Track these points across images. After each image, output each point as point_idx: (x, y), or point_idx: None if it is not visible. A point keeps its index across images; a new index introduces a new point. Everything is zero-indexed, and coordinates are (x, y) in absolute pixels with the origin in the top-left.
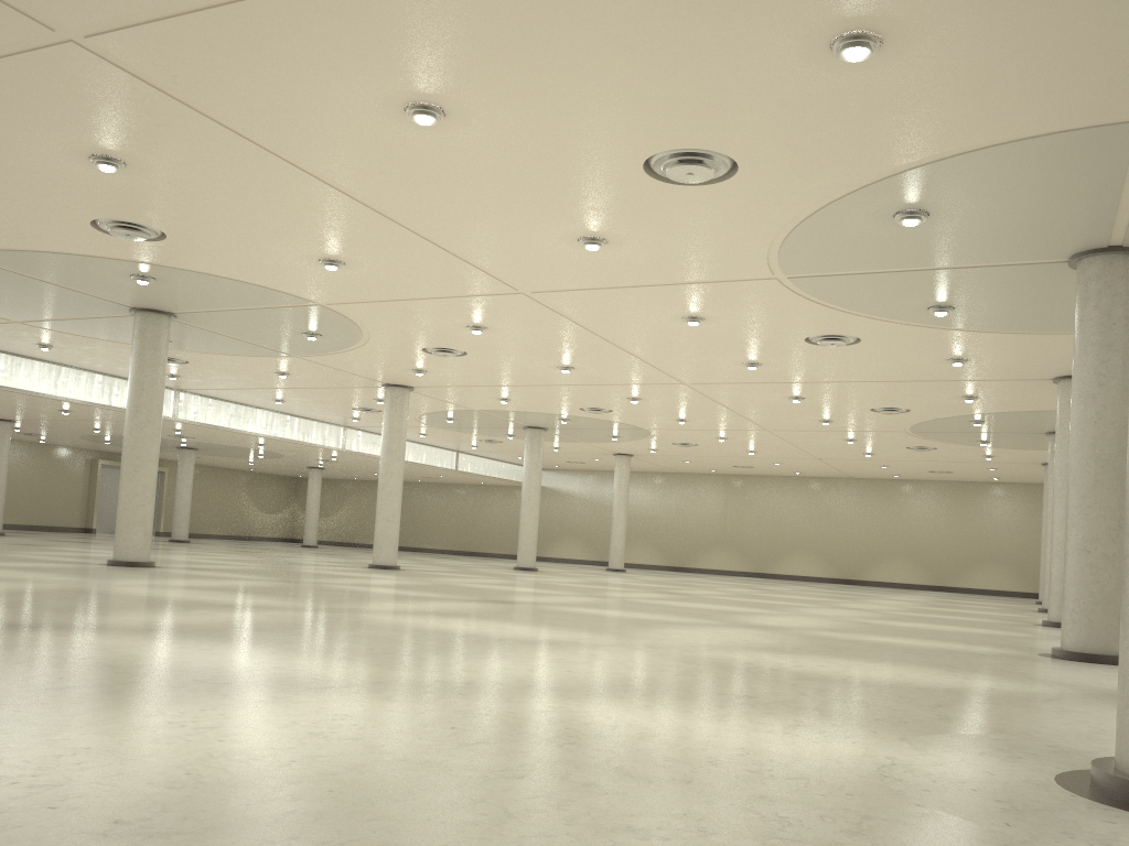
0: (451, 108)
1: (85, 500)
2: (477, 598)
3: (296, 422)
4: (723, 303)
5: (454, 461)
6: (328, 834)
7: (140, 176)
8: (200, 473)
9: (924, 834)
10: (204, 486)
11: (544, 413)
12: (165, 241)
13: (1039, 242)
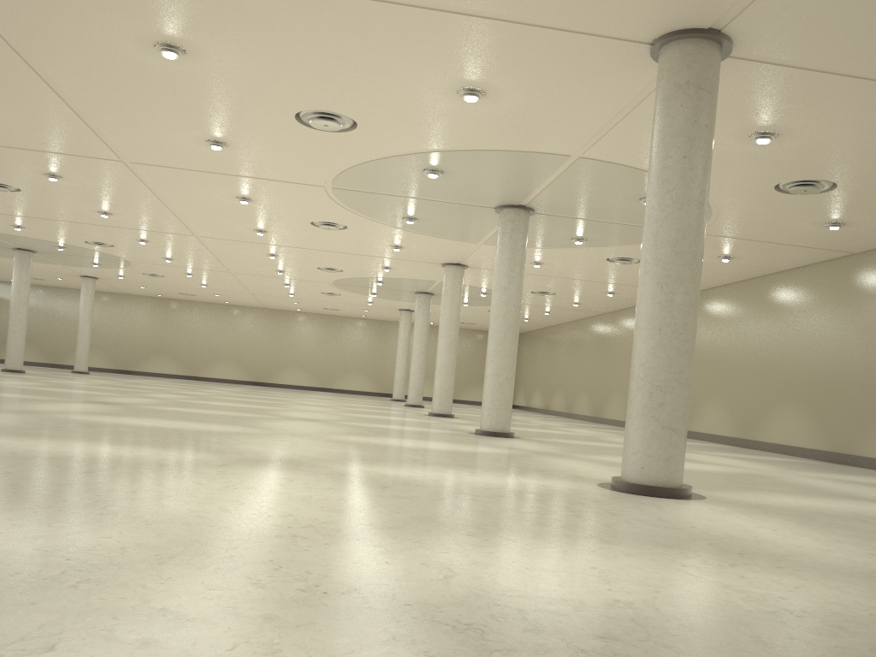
0: (193, 52)
1: None
2: (77, 400)
3: None
4: (275, 194)
5: None
6: (449, 522)
7: None
8: None
9: (608, 506)
10: None
11: (46, 241)
12: None
13: (487, 197)
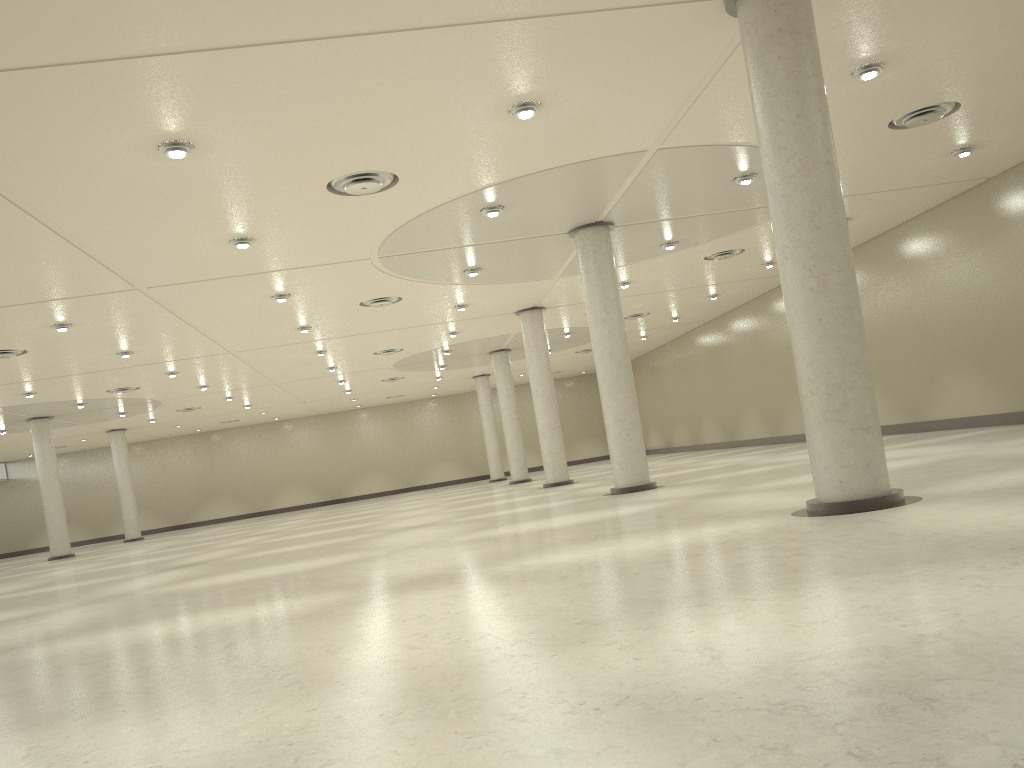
0: (202, 144)
1: None
2: (154, 570)
3: None
4: (315, 281)
5: None
6: (665, 597)
7: None
8: None
9: (824, 535)
10: None
11: (63, 401)
12: None
13: (558, 222)
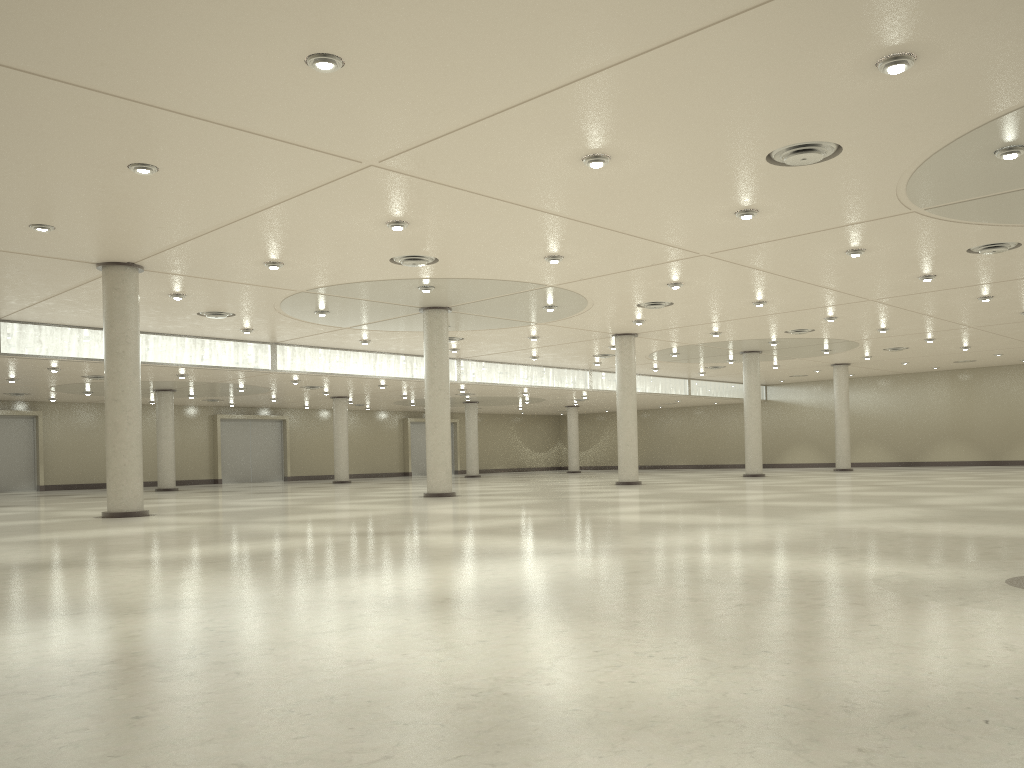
0: (613, 153)
1: (401, 451)
2: (692, 500)
3: (550, 372)
4: (876, 236)
5: (687, 387)
6: (538, 601)
7: (418, 228)
8: (482, 420)
9: (862, 599)
10: (487, 430)
11: (754, 339)
12: (438, 263)
13: None
